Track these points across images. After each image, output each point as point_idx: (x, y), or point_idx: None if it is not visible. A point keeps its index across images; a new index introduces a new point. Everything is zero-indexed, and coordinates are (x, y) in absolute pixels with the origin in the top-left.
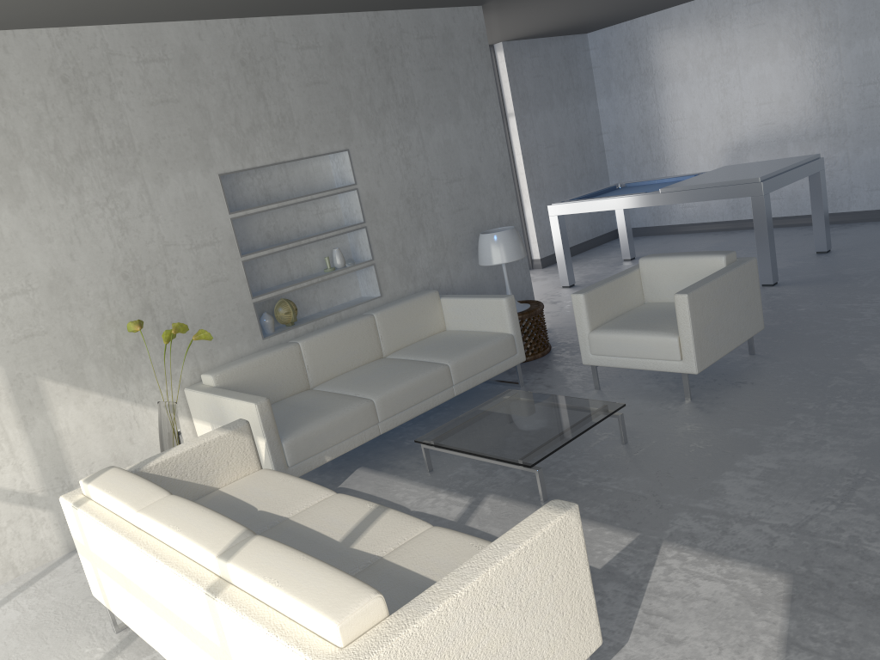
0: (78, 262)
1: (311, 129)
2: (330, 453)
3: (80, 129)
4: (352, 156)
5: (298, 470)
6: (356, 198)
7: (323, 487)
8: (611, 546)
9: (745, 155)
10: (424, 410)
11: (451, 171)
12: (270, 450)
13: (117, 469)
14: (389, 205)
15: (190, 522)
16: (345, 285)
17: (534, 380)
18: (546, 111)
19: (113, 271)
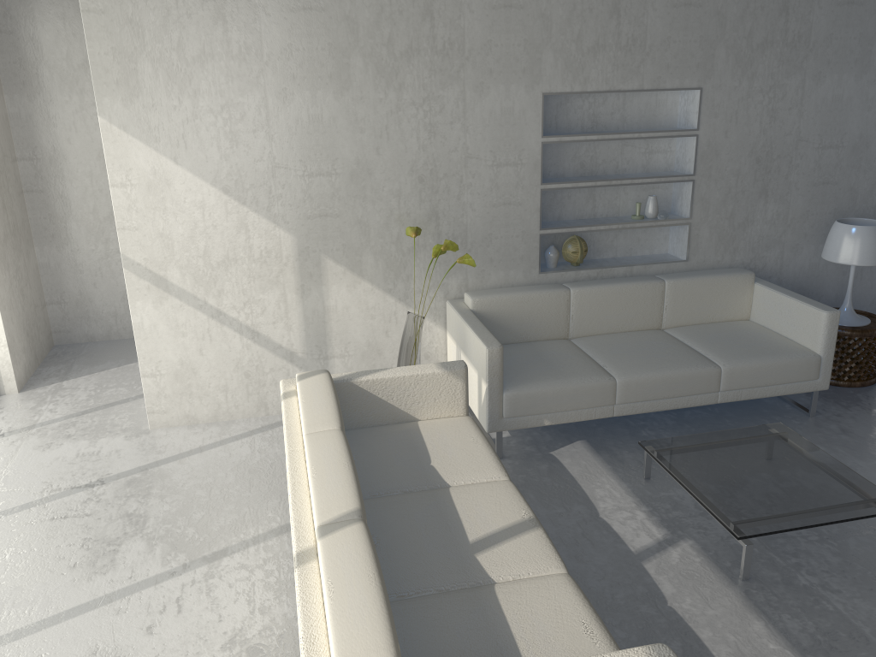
0: (382, 157)
1: (663, 58)
2: (551, 418)
3: (416, 25)
4: (704, 97)
5: (512, 424)
6: (692, 146)
7: (500, 467)
8: None
9: None
10: (674, 407)
11: (829, 135)
12: (488, 396)
13: (325, 377)
14: (731, 161)
15: (326, 473)
16: (651, 236)
17: (831, 414)
18: None
19: (411, 172)
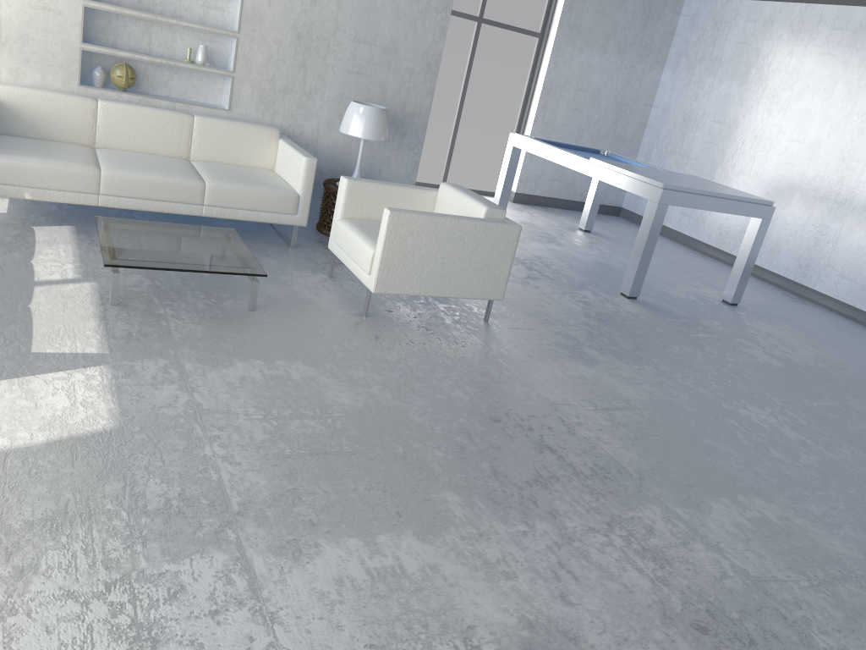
0: None
1: None
2: (32, 193)
3: None
4: None
5: None
6: (239, 7)
7: None
8: (72, 348)
9: (755, 187)
10: (160, 210)
11: (364, 31)
12: None
13: None
14: (274, 31)
15: None
16: (207, 86)
17: (309, 249)
18: (594, 53)
19: None
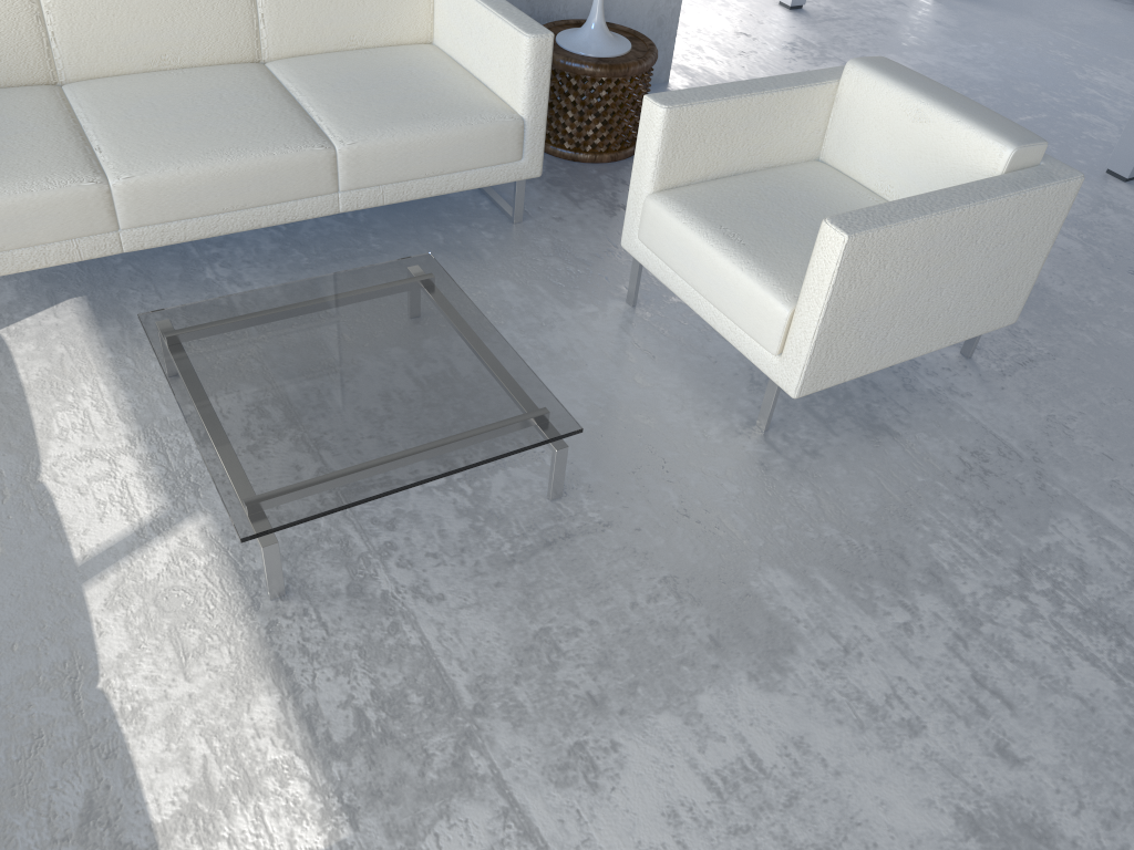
0: None
1: None
2: None
3: None
4: None
5: None
6: None
7: None
8: (263, 846)
9: None
10: (253, 226)
11: None
12: None
13: None
14: None
15: None
16: None
17: (549, 217)
18: None
19: None
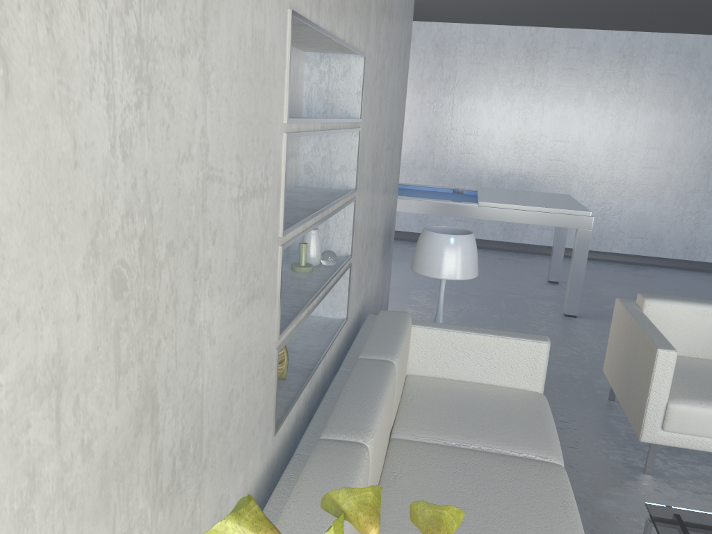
0: None
1: None
2: None
3: None
4: (365, 70)
5: None
6: (351, 145)
7: None
8: None
9: (442, 177)
10: None
11: (389, 133)
12: None
13: None
14: (367, 168)
15: None
16: None
17: None
18: None
19: (91, 258)
